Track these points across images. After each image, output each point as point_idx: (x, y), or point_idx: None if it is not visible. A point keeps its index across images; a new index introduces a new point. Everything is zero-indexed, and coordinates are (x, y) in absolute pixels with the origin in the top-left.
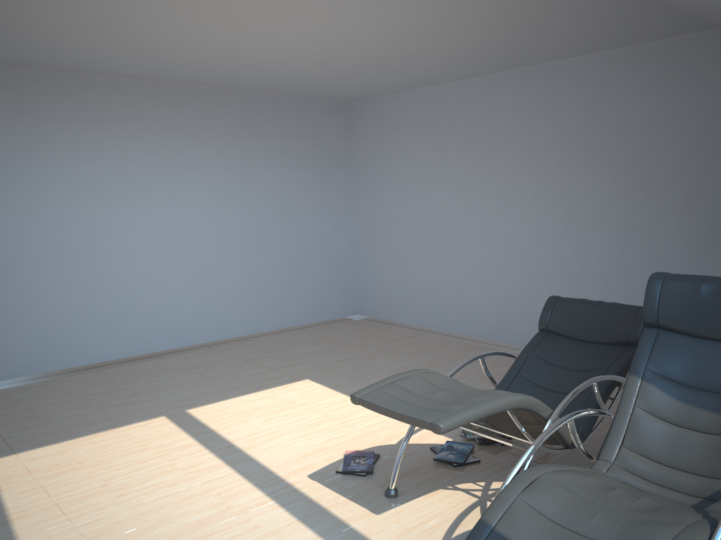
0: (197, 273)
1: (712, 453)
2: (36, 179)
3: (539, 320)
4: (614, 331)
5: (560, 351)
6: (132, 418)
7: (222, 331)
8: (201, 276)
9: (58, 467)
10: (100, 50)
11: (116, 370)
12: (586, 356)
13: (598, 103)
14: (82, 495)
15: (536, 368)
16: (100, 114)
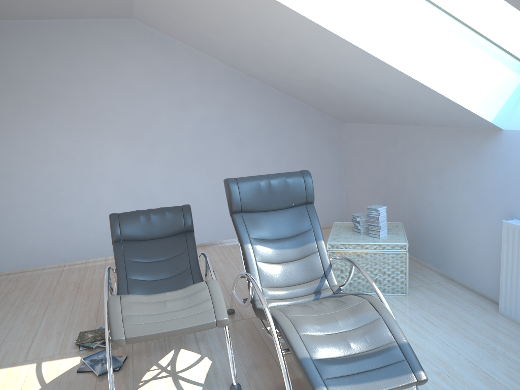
0: None
1: (303, 269)
2: None
3: (113, 234)
4: (173, 226)
5: (143, 251)
6: None
7: None
8: None
9: None
10: None
11: None
12: (165, 248)
13: (44, 61)
14: None
15: (137, 268)
16: None
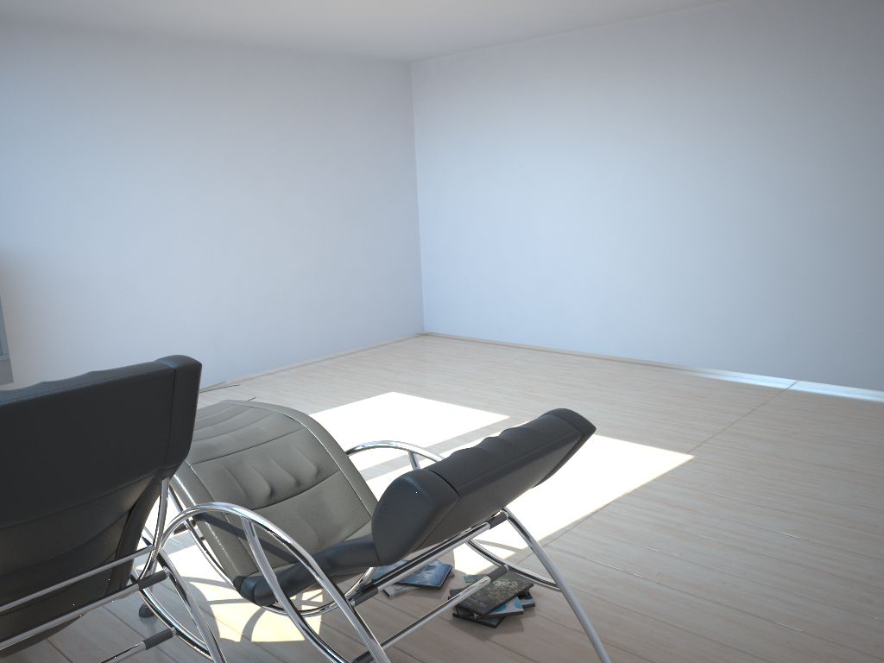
0: (790, 276)
1: None
2: (606, 148)
3: None
4: None
5: None
6: (498, 408)
7: (823, 371)
8: (796, 281)
9: (380, 411)
10: (571, 0)
11: (645, 373)
12: None
13: None
14: (326, 428)
15: None
16: (676, 61)
